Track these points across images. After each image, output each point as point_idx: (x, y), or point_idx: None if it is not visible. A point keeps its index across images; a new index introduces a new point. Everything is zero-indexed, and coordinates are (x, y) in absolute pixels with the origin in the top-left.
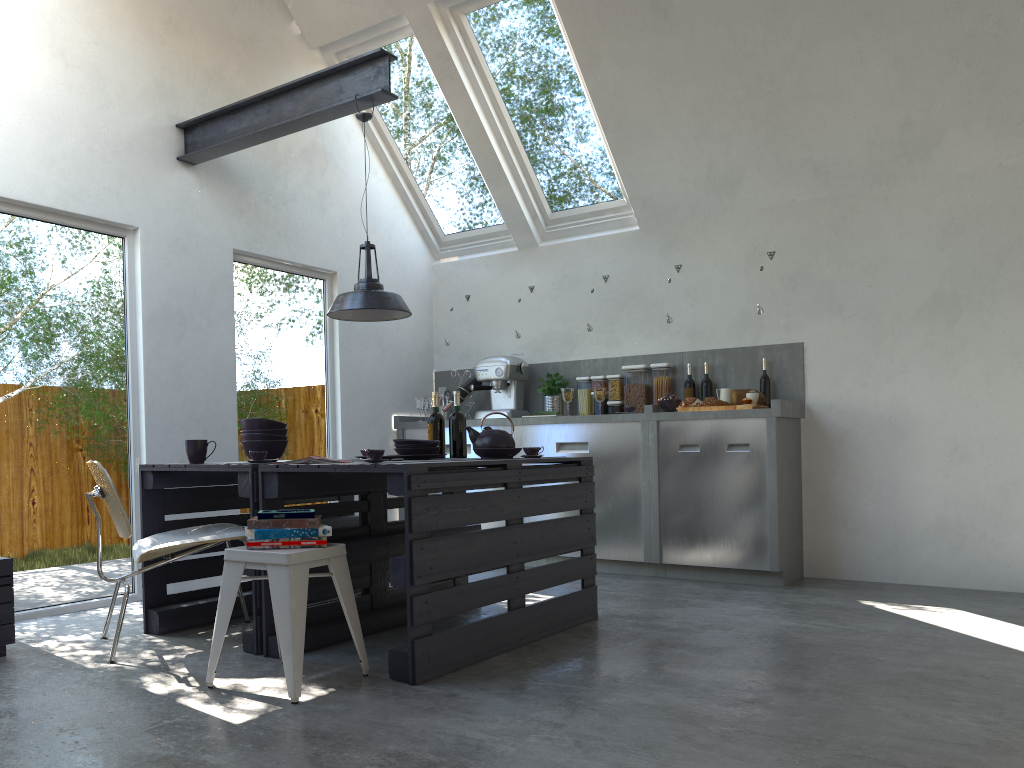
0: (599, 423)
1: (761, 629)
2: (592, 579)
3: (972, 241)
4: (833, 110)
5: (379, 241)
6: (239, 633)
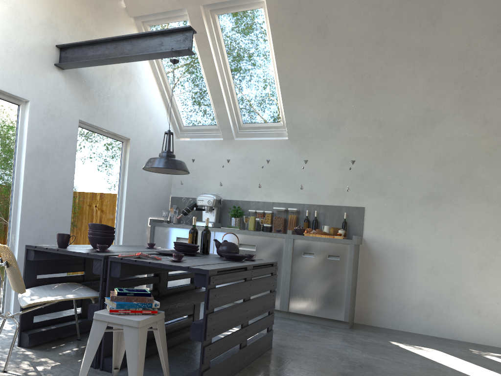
0: (262, 236)
1: (357, 360)
2: (271, 326)
3: (449, 170)
4: (395, 97)
5: (152, 125)
6: (77, 349)
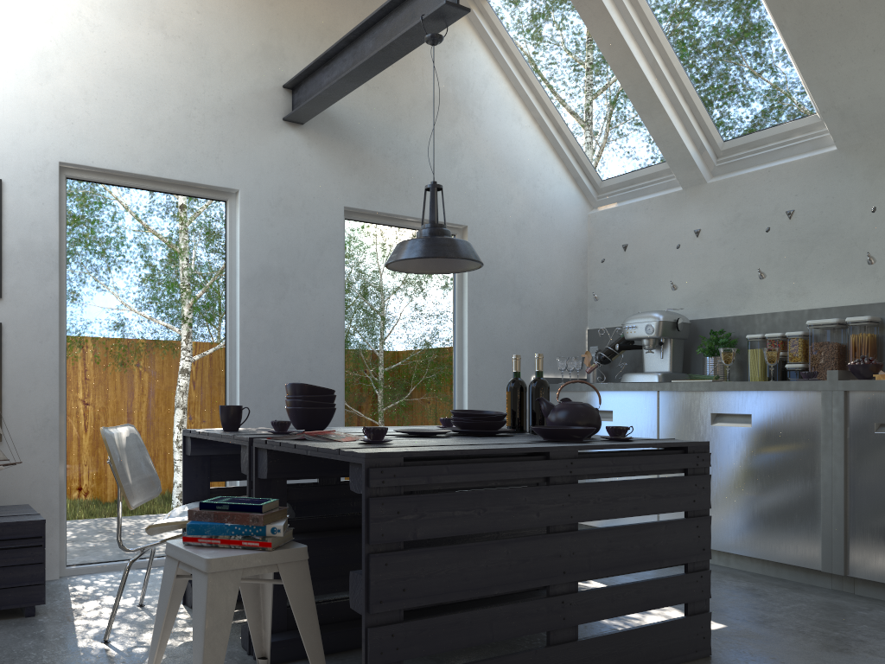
0: (766, 392)
1: None
2: (703, 604)
3: None
4: None
5: (521, 191)
6: None
